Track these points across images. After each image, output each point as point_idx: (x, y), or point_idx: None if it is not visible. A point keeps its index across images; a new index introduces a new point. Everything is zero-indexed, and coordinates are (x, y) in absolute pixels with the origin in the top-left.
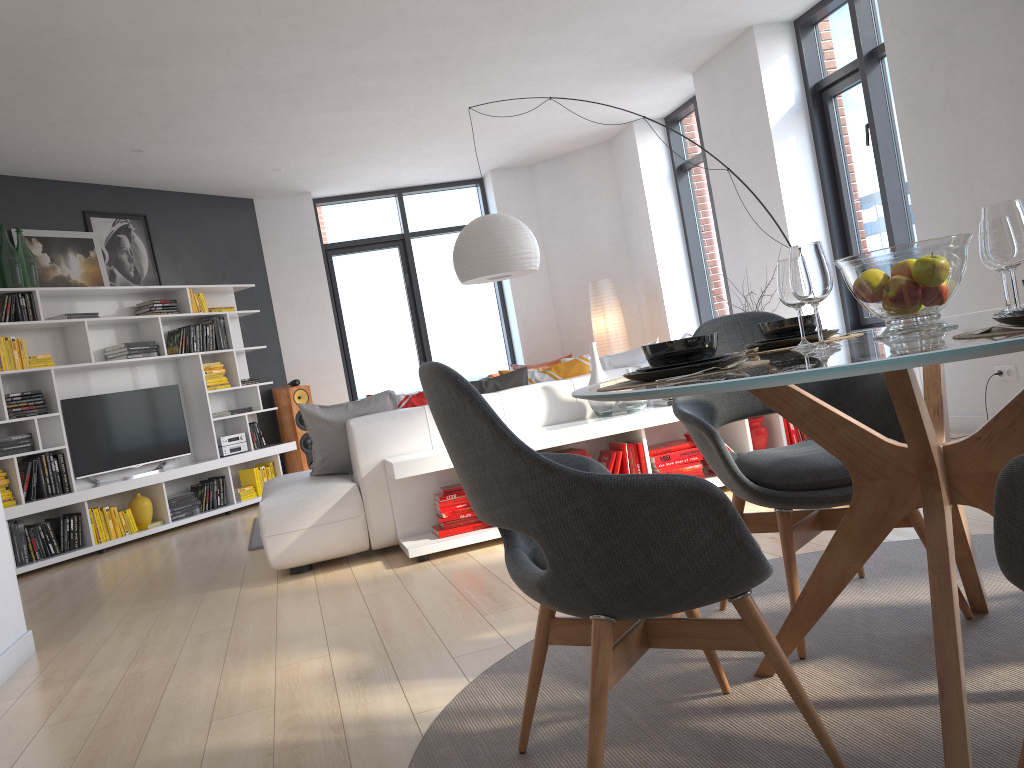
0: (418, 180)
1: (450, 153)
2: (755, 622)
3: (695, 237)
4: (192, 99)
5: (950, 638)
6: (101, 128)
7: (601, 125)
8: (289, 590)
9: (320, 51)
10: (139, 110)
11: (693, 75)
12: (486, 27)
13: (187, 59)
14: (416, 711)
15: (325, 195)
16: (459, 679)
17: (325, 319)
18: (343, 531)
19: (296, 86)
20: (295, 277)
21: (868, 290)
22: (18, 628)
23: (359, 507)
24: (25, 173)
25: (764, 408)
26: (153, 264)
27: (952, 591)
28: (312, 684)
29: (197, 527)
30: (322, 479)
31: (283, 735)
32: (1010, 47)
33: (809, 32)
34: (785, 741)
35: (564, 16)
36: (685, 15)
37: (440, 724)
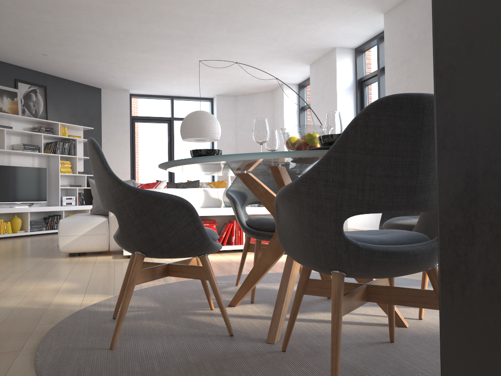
0: (181, 93)
1: (196, 83)
2: (206, 267)
3: None
4: (71, 34)
5: (285, 286)
6: (27, 40)
7: (268, 82)
8: (64, 261)
9: (132, 22)
10: (46, 35)
11: (310, 66)
12: (211, 25)
13: (69, 15)
14: (83, 303)
15: (136, 93)
16: (110, 296)
17: (125, 150)
18: (97, 239)
19: (121, 37)
20: (115, 128)
21: (288, 143)
22: None
23: (106, 230)
24: None
25: None
26: (45, 109)
27: (291, 268)
28: (47, 291)
29: (41, 236)
30: (93, 215)
31: (22, 305)
32: (431, 72)
33: (361, 55)
34: (219, 325)
35: (247, 27)
36: (304, 37)
37: (89, 307)
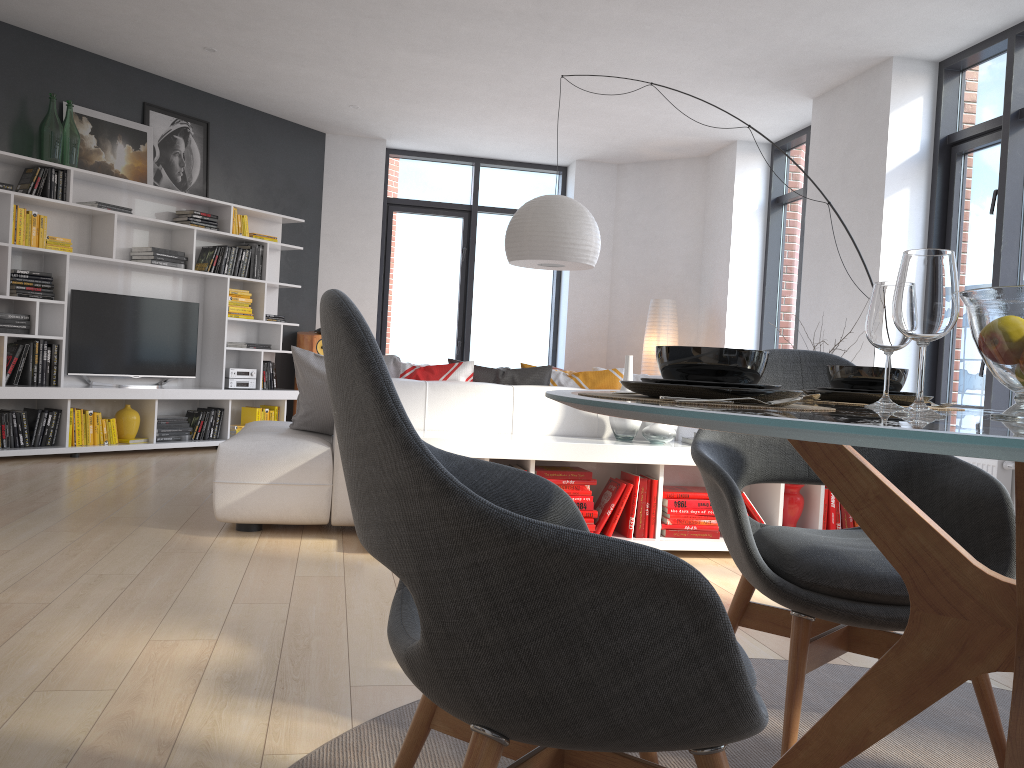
0: (499, 153)
1: (537, 130)
2: None
3: (774, 277)
4: (271, 2)
5: None
6: (173, 14)
7: (703, 136)
8: (223, 548)
9: None
10: (214, 2)
11: (814, 101)
12: None
13: None
14: (269, 751)
15: (401, 147)
16: (342, 719)
17: (370, 274)
18: (303, 497)
19: (384, 13)
20: (349, 223)
21: (1004, 343)
22: None
23: (327, 475)
24: (91, 48)
25: (808, 475)
26: (204, 174)
27: None
28: (174, 674)
29: (180, 454)
30: (297, 434)
31: (98, 737)
32: None
33: (954, 78)
34: None
35: None
36: (821, 27)
37: None
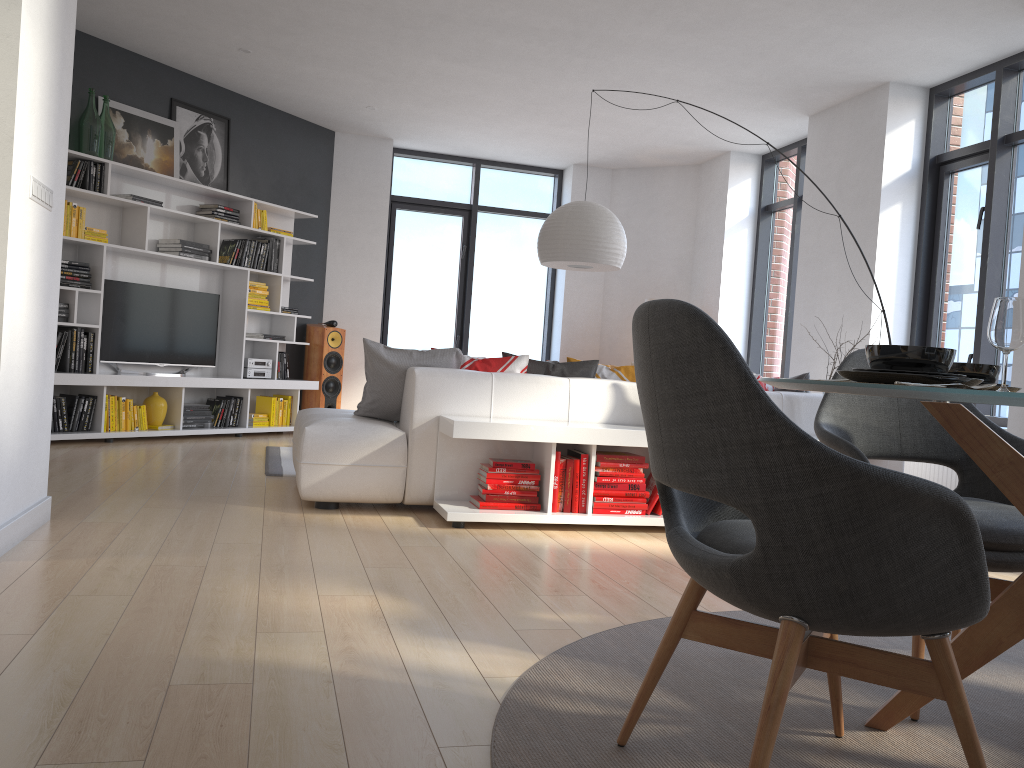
0: (501, 155)
1: (543, 136)
2: (948, 667)
3: (763, 280)
4: (319, 11)
5: None
6: (219, 17)
7: (699, 146)
8: (317, 523)
9: None
10: (263, 8)
11: (810, 118)
12: (635, 13)
13: None
14: (486, 675)
15: (405, 147)
16: (527, 653)
17: (375, 269)
18: (381, 477)
19: (425, 25)
20: (356, 220)
21: None
22: (41, 491)
23: (403, 457)
24: (126, 44)
25: (900, 453)
26: (225, 169)
27: None
28: (362, 621)
29: (206, 441)
30: (370, 420)
31: (340, 665)
32: None
33: (943, 103)
34: None
35: (714, 22)
36: (830, 53)
37: (518, 694)
